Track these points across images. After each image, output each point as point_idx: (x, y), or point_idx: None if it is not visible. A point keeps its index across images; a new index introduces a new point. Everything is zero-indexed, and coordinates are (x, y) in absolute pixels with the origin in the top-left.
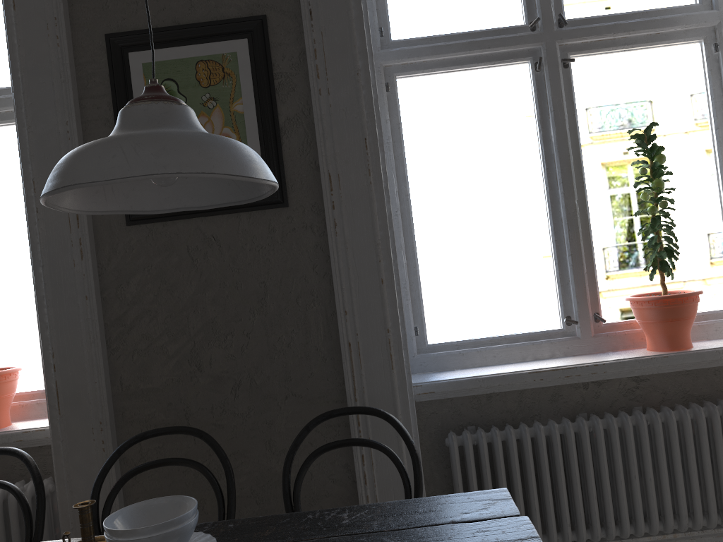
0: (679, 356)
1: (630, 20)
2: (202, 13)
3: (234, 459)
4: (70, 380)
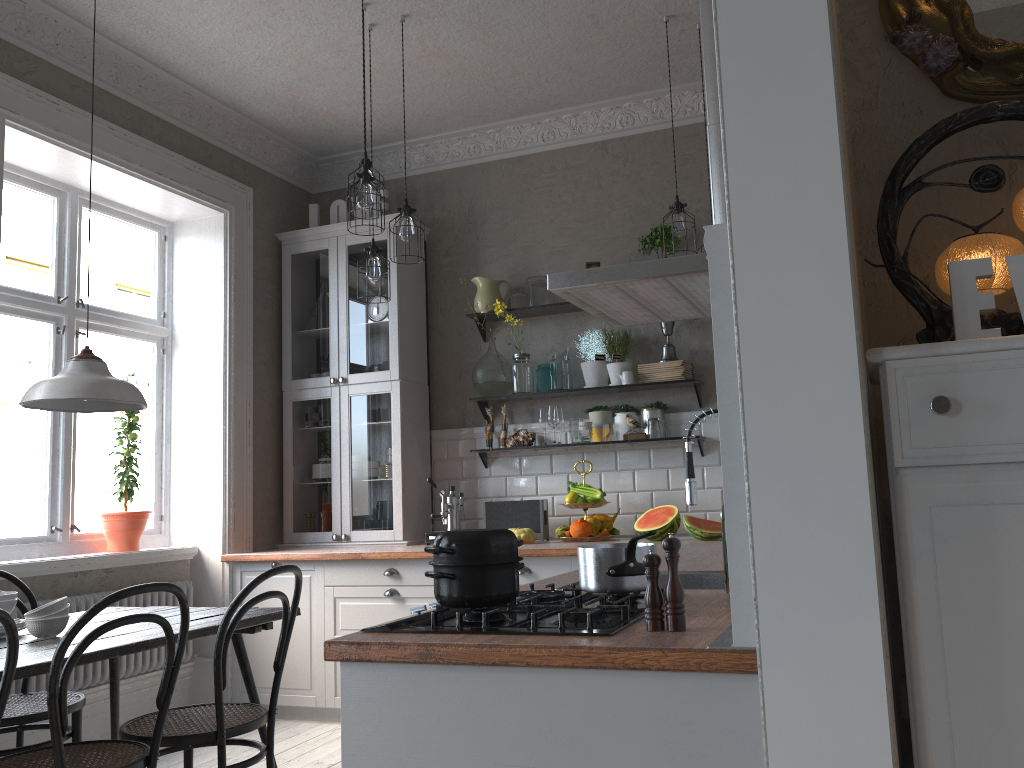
0: (138, 553)
1: (119, 316)
2: None
3: None
4: None
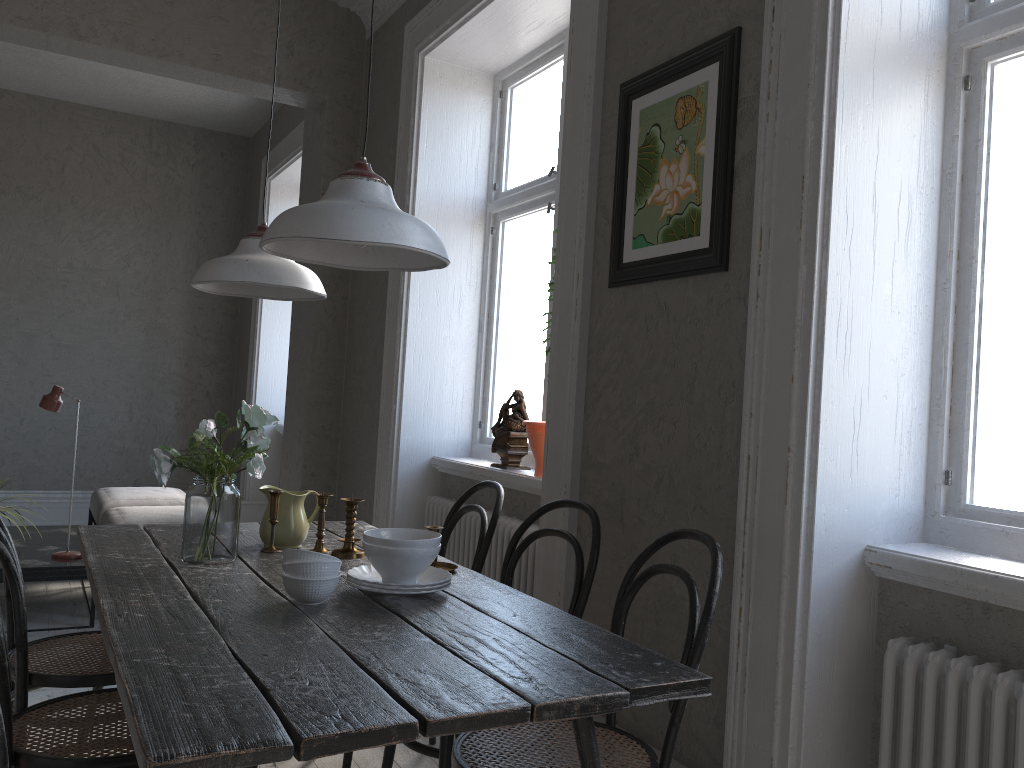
0: None
1: None
2: (690, 40)
3: (646, 564)
4: (555, 438)
